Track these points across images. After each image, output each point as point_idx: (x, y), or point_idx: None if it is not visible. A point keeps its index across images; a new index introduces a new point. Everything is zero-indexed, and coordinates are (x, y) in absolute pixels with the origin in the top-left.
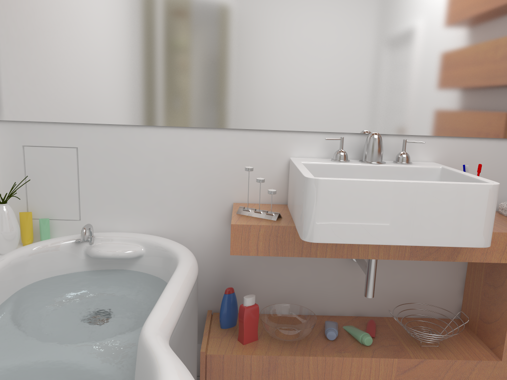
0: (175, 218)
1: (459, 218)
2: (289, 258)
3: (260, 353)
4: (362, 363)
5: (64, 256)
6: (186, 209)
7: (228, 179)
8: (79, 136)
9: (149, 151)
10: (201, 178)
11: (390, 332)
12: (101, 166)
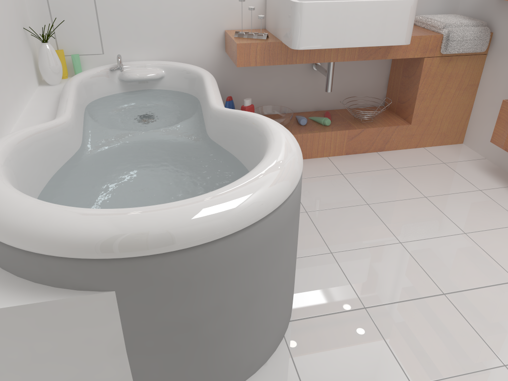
0: (180, 47)
1: (392, 25)
2: (268, 71)
3: None
4: (326, 136)
5: (104, 82)
6: (188, 38)
7: (220, 11)
8: None
9: None
10: (198, 11)
11: (340, 117)
12: (115, 5)
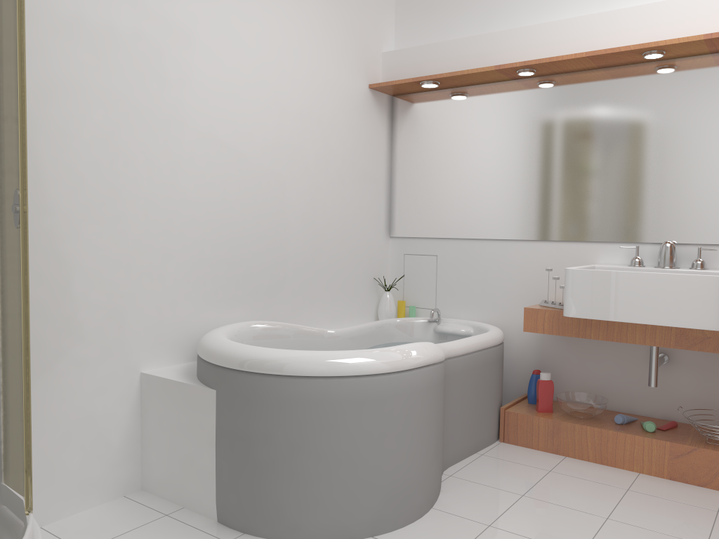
0: (502, 312)
1: (689, 304)
2: (596, 354)
3: (547, 417)
4: (635, 440)
5: (419, 329)
6: (511, 305)
7: (544, 282)
8: (438, 247)
9: (485, 258)
10: (523, 280)
11: (687, 431)
12: (451, 269)
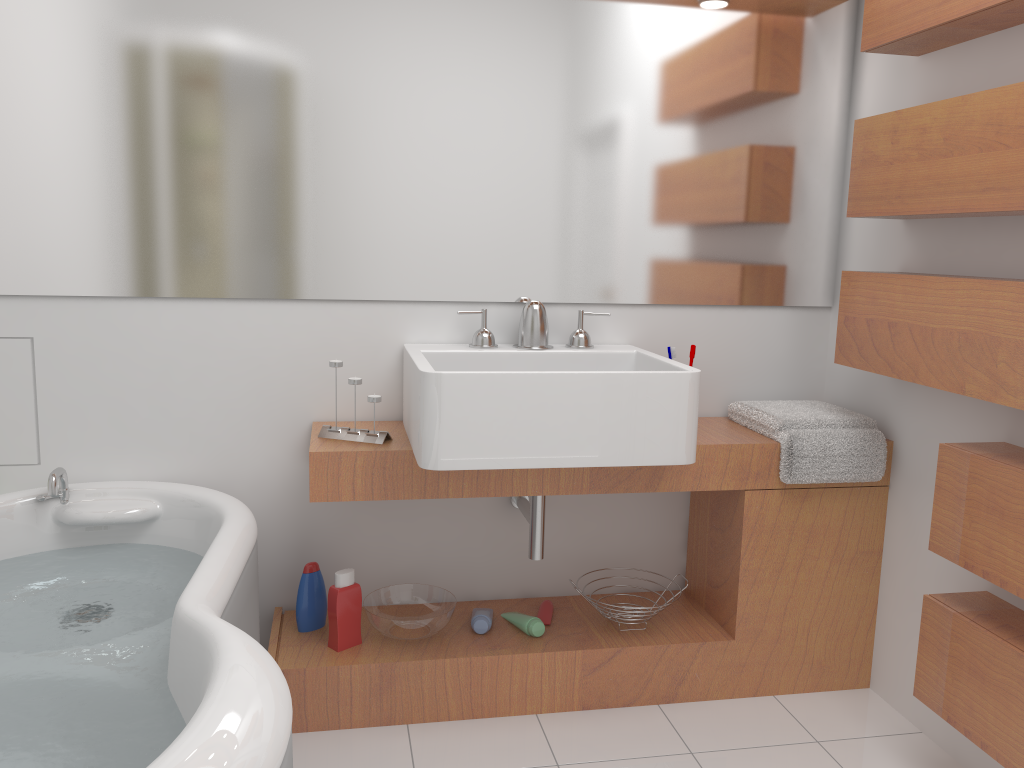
0: (213, 453)
1: (647, 424)
2: (410, 508)
3: (366, 660)
4: (529, 662)
5: (16, 525)
6: (232, 436)
7: (303, 383)
8: (36, 318)
9: (163, 340)
10: (257, 382)
11: (576, 615)
12: (77, 368)
